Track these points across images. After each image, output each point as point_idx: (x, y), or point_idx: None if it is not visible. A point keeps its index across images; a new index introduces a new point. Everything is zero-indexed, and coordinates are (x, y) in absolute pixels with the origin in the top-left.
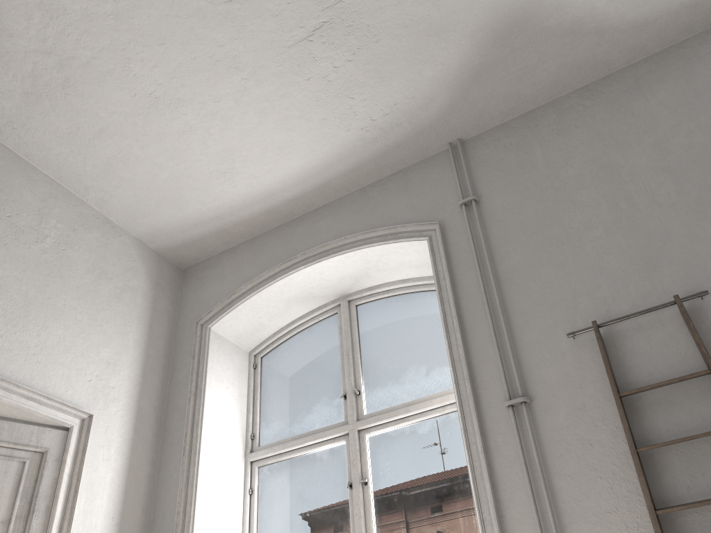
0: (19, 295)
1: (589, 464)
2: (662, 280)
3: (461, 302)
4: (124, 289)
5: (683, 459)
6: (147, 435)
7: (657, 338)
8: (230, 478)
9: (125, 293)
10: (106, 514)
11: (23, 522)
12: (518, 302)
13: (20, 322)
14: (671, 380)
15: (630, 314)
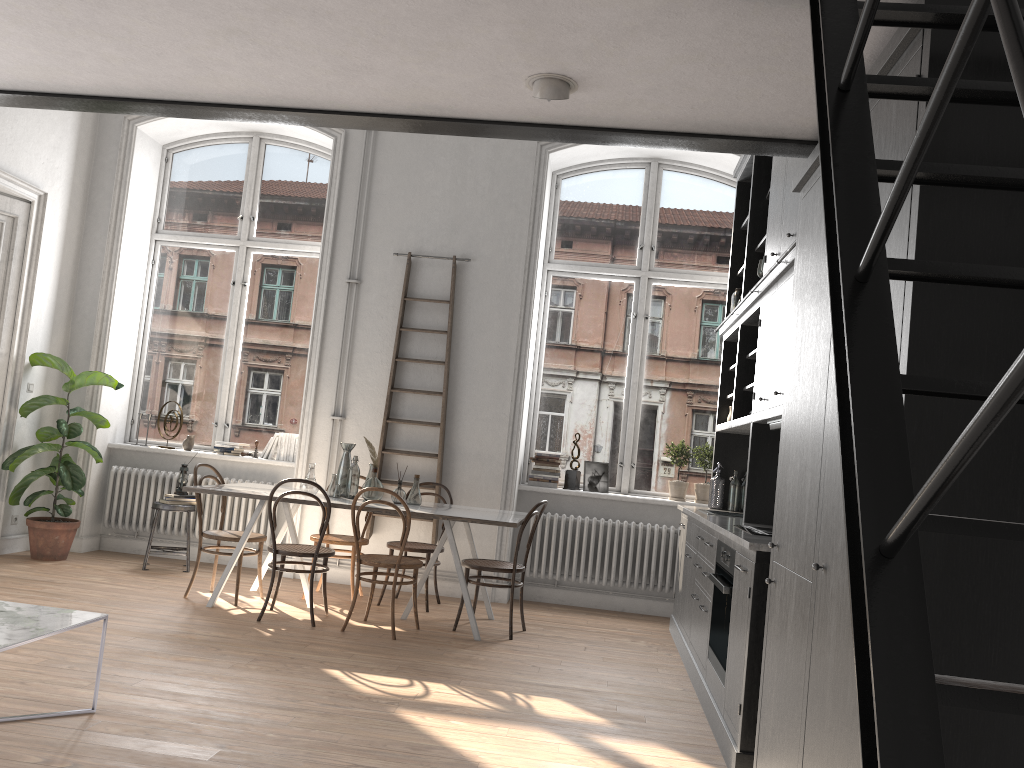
0: None
1: (377, 327)
2: (455, 241)
3: (341, 201)
4: None
5: (420, 338)
6: (78, 206)
7: (438, 273)
8: (140, 251)
9: None
10: (53, 264)
11: (5, 265)
12: (376, 218)
13: (1, 118)
14: (430, 301)
15: (429, 256)
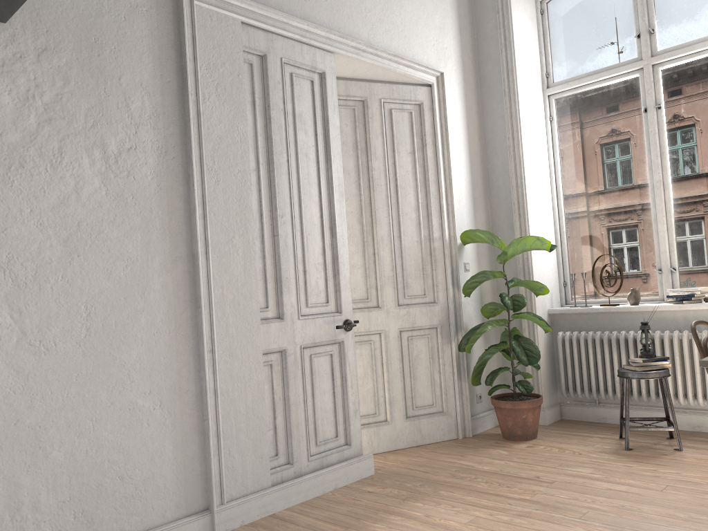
0: None
1: None
2: None
3: None
4: None
5: None
6: (471, 82)
7: None
8: (536, 110)
9: None
10: (461, 143)
11: (421, 152)
12: None
13: (388, 6)
14: None
15: None
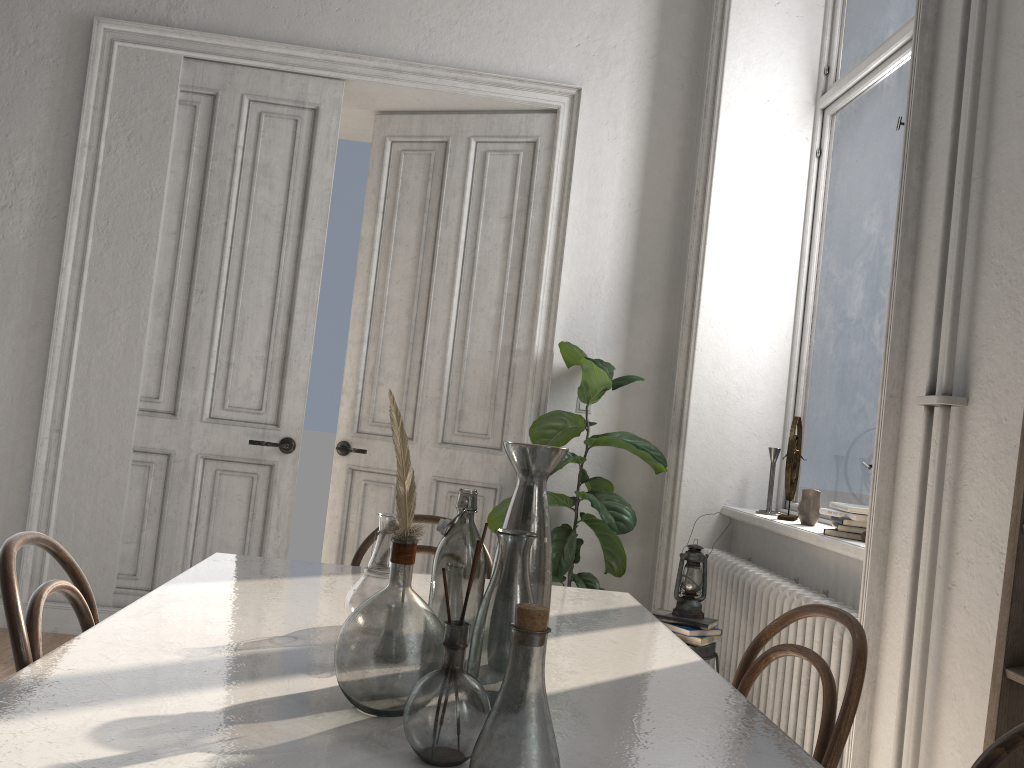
0: None
1: None
2: None
3: None
4: None
5: None
6: (675, 99)
7: None
8: (782, 139)
9: None
10: (619, 201)
11: (524, 216)
12: None
13: None
14: None
15: None
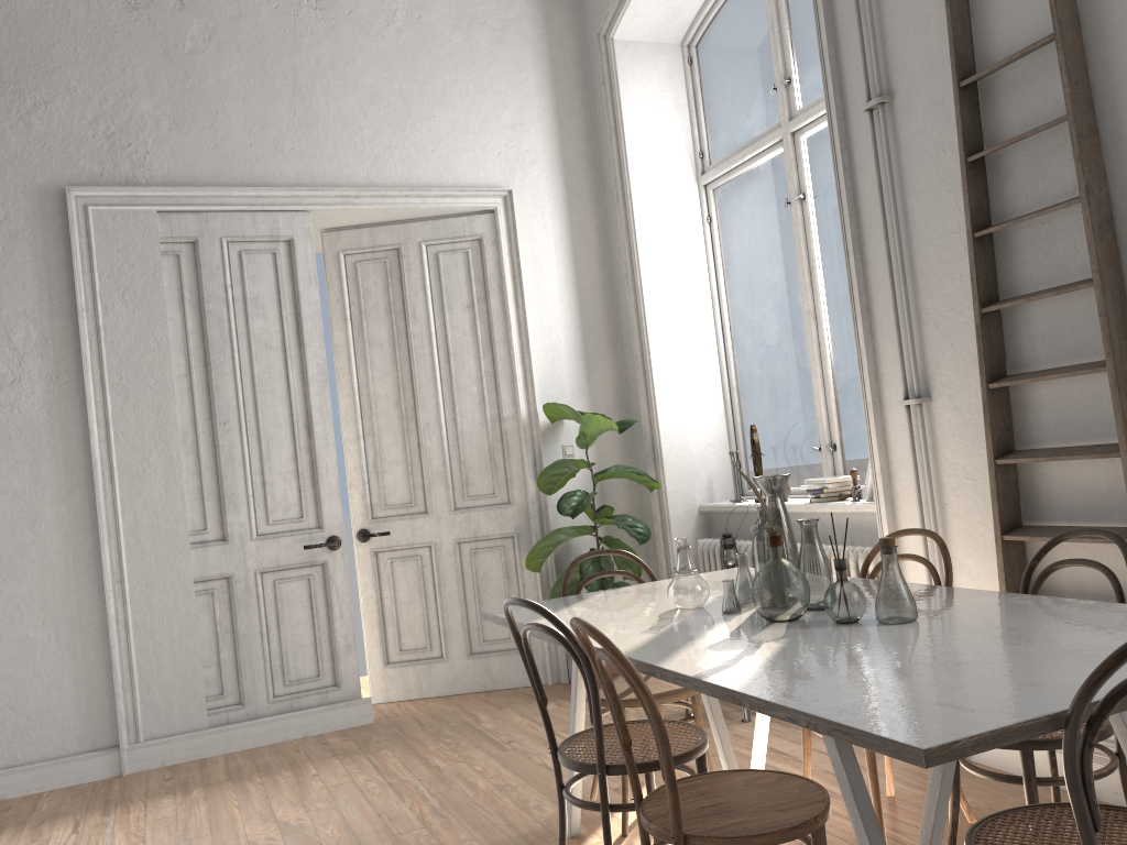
0: (395, 97)
1: (940, 176)
2: None
3: None
4: (504, 28)
5: (1028, 160)
6: (583, 187)
7: None
8: (680, 212)
9: (507, 32)
10: (559, 278)
11: (485, 303)
12: None
13: (407, 124)
14: (1012, 57)
15: None
